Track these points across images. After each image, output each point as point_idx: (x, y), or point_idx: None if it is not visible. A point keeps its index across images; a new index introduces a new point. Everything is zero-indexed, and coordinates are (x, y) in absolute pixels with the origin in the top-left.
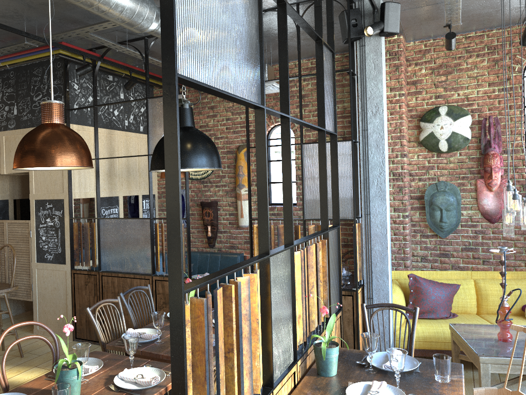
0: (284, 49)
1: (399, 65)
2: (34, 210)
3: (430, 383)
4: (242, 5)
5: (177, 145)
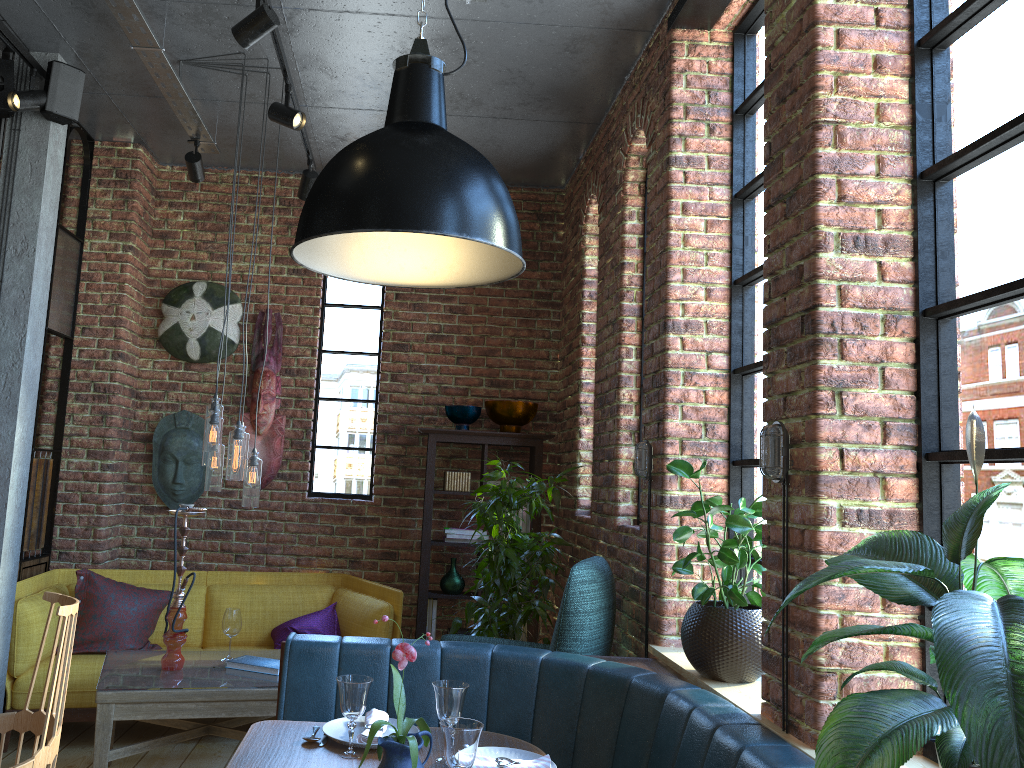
0: None
1: (131, 195)
2: None
3: None
4: None
5: None
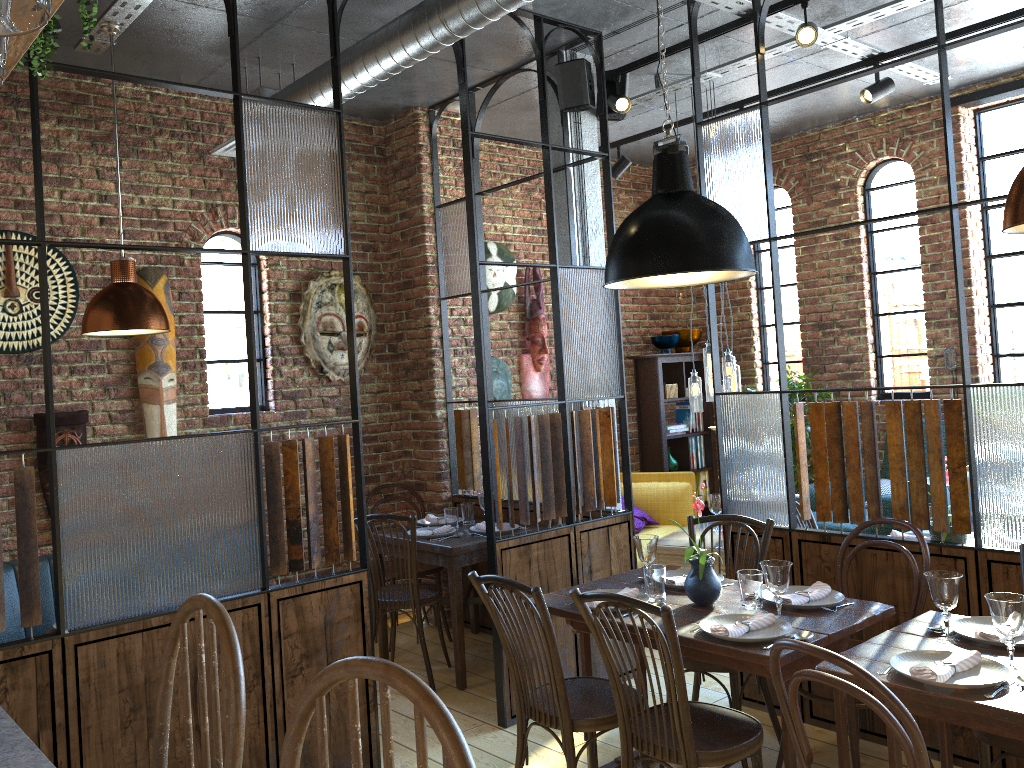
0: (949, 113)
1: None
2: None
3: None
4: None
5: None
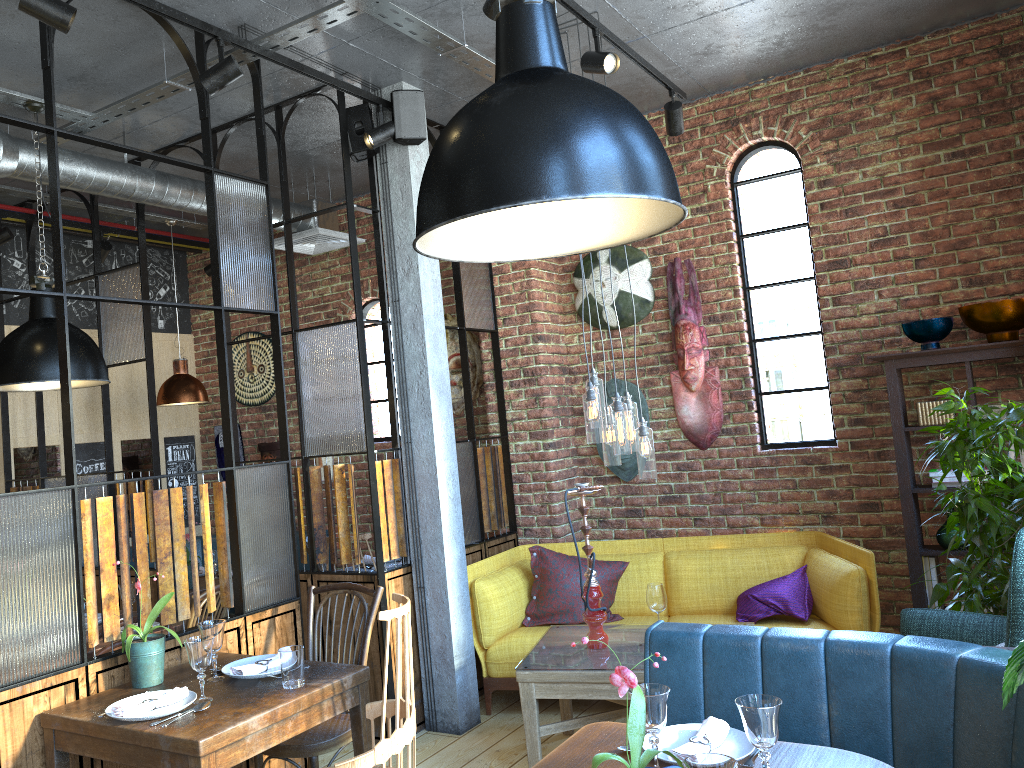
0: (55, 197)
1: None
2: None
3: (266, 691)
4: None
5: None
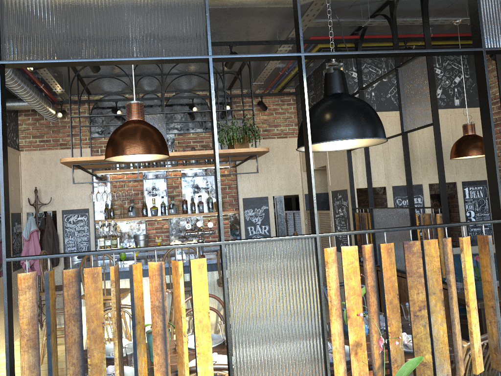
0: None
1: None
2: (331, 200)
3: None
4: None
5: None
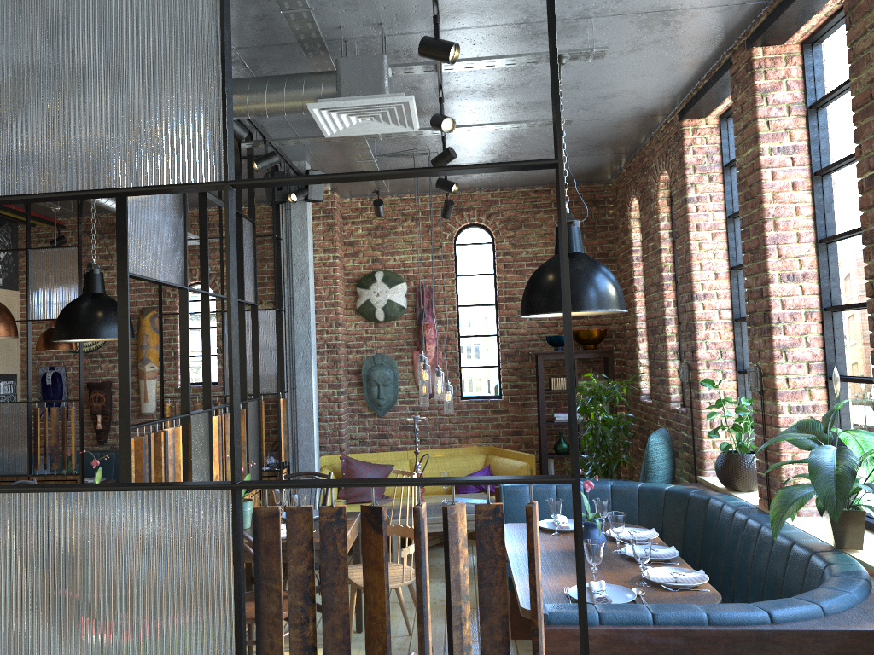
0: (205, 232)
1: (333, 224)
2: None
3: None
4: (171, 207)
5: (128, 323)
